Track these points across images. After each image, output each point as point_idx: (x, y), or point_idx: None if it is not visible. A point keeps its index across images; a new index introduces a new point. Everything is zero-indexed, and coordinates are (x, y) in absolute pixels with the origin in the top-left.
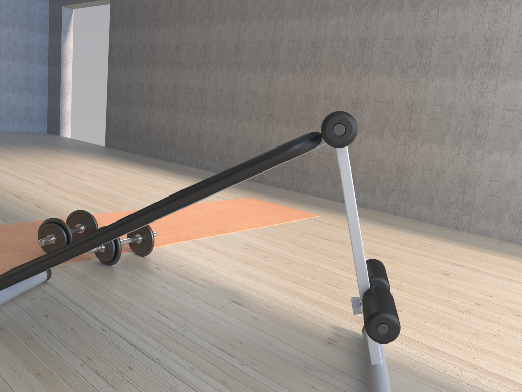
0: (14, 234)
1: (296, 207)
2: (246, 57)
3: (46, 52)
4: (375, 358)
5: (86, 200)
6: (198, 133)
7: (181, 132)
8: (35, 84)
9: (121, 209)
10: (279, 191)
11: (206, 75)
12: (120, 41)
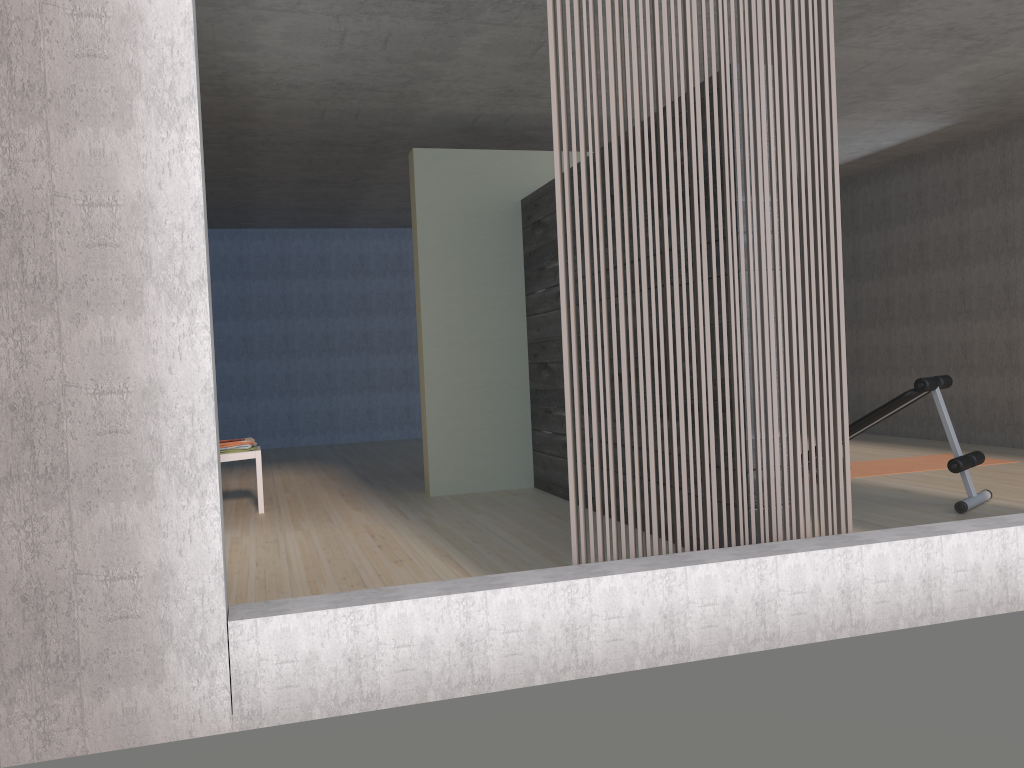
0: None
1: (996, 457)
2: (934, 308)
3: None
4: (969, 493)
5: None
6: (889, 396)
7: (869, 397)
8: None
9: None
10: (987, 448)
11: (891, 331)
12: None
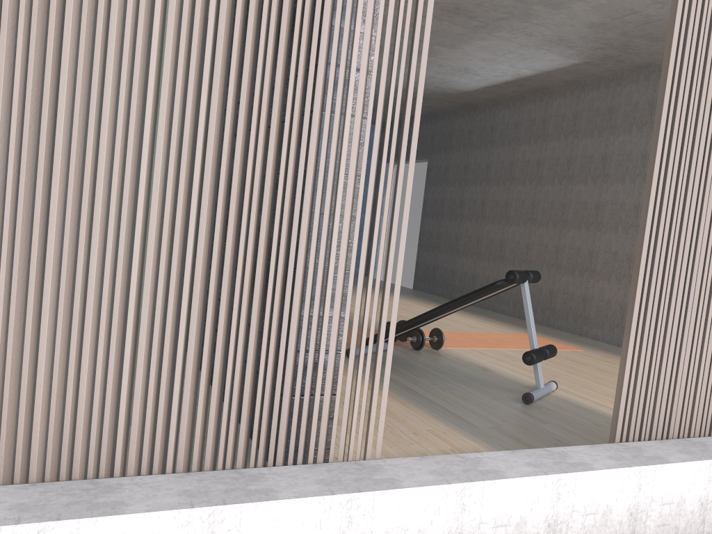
0: None
1: (566, 343)
2: (540, 214)
3: None
4: (538, 384)
5: None
6: (496, 279)
7: (481, 278)
8: None
9: (425, 329)
10: (561, 333)
11: (506, 228)
12: (433, 195)
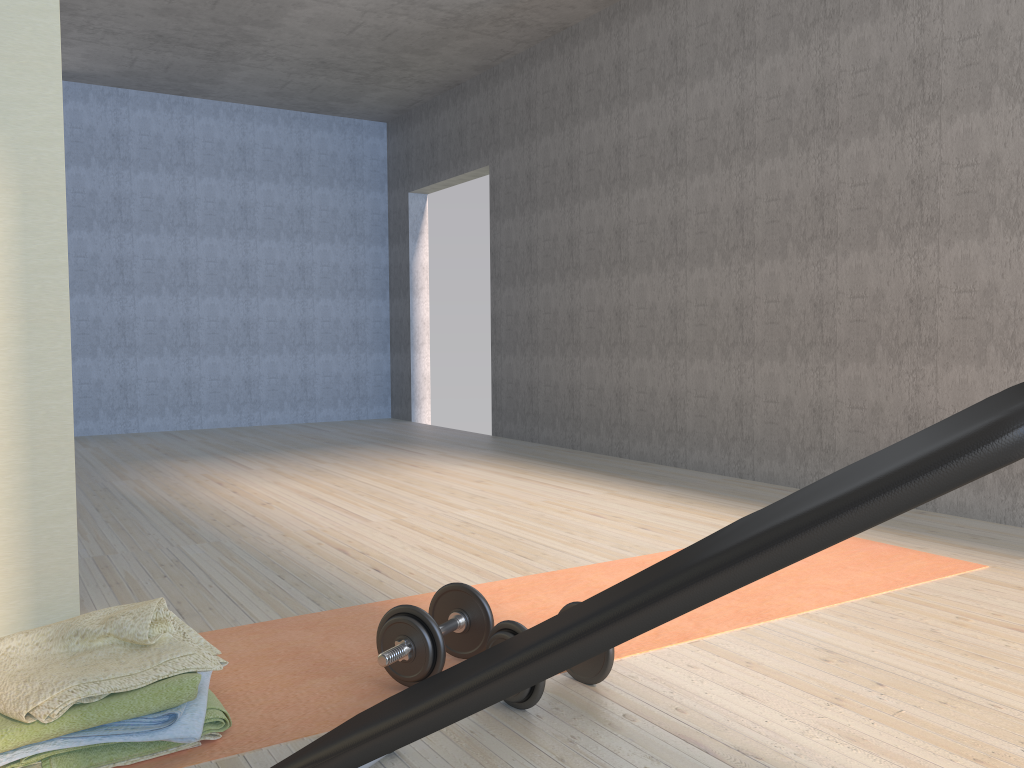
0: (334, 634)
1: (920, 546)
2: (763, 230)
3: (384, 275)
4: None
5: (465, 551)
6: (672, 395)
7: (636, 396)
8: (369, 334)
9: (533, 568)
10: None
11: (680, 277)
12: (509, 237)
